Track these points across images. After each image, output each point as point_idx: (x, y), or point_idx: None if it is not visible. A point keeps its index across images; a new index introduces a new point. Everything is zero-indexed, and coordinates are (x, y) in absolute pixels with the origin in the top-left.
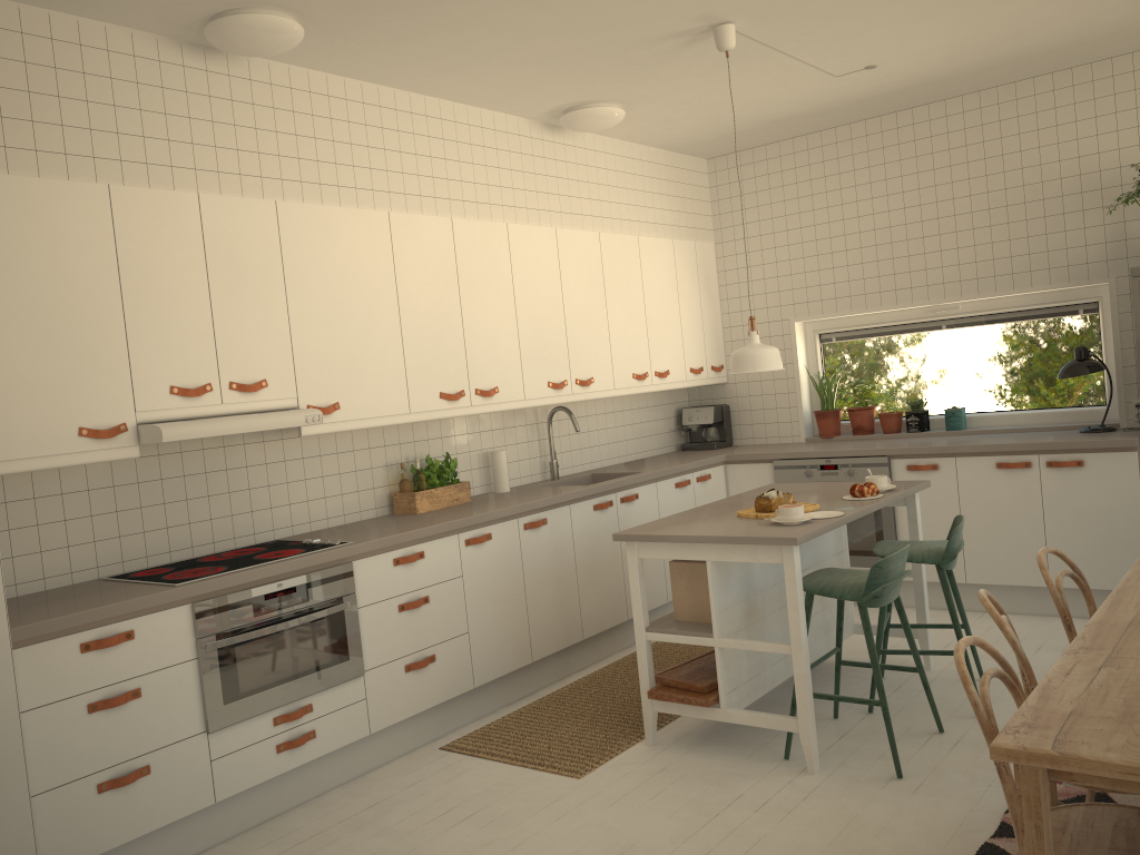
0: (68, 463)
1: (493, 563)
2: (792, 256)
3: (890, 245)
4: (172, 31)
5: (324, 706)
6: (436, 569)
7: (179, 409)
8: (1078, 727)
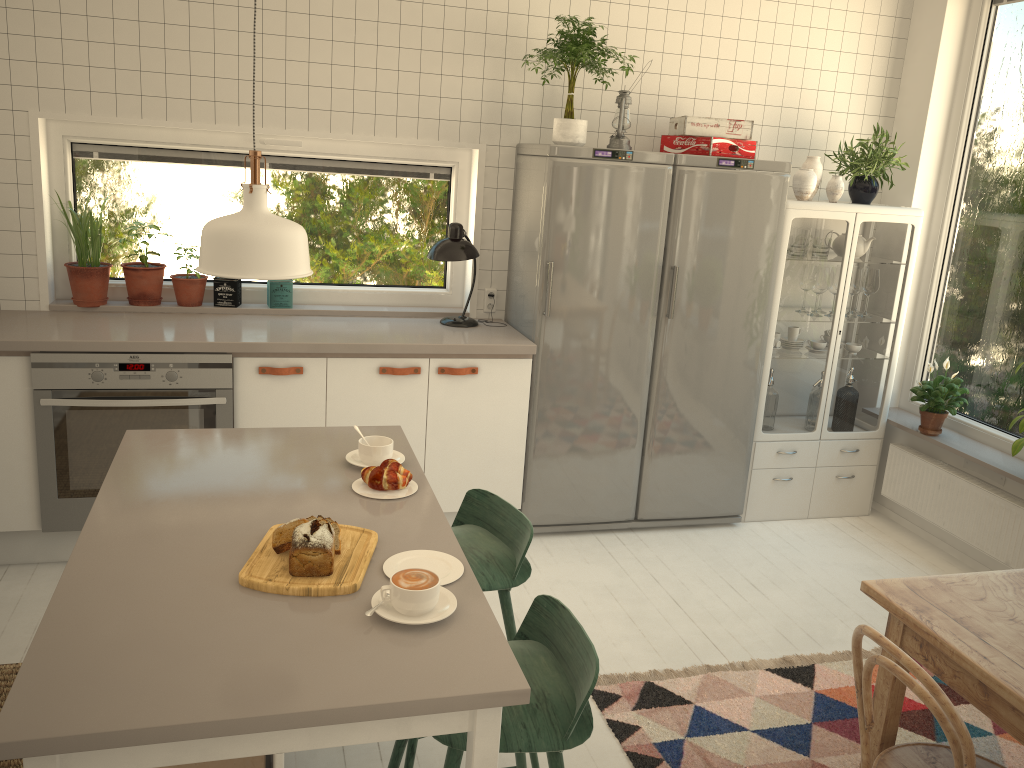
0: None
1: None
2: (38, 5)
3: (212, 32)
4: None
5: None
6: None
7: None
8: None
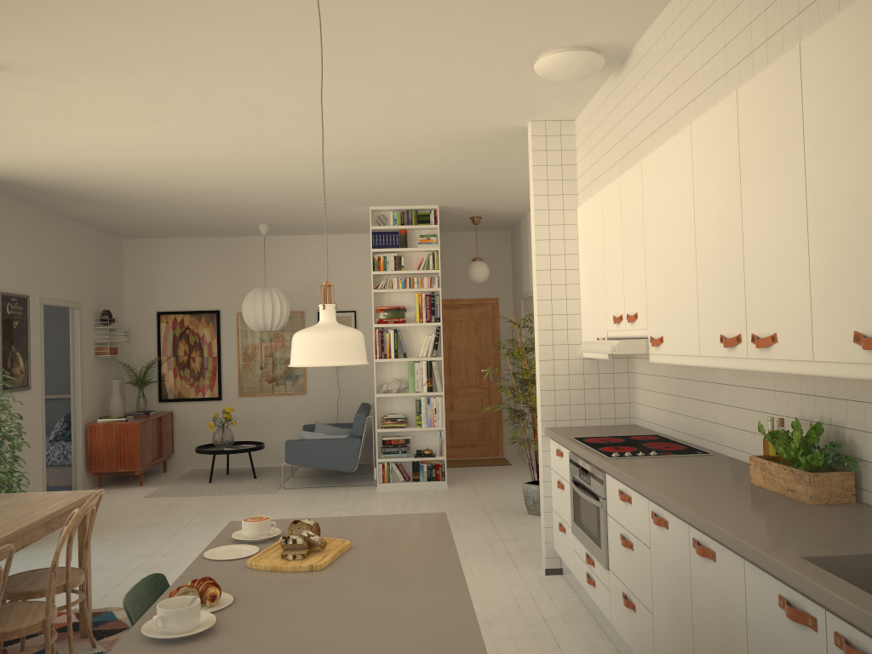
0: (596, 357)
1: (669, 561)
2: None
3: None
4: (604, 71)
5: (598, 571)
6: (637, 523)
7: (616, 331)
8: (65, 495)
